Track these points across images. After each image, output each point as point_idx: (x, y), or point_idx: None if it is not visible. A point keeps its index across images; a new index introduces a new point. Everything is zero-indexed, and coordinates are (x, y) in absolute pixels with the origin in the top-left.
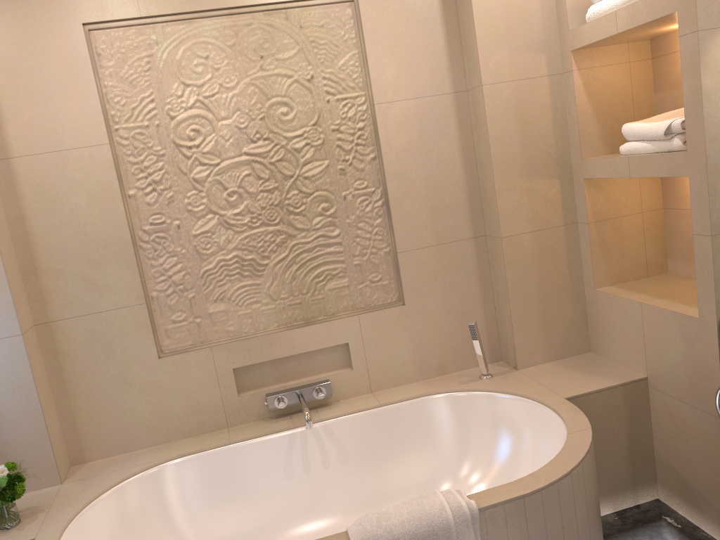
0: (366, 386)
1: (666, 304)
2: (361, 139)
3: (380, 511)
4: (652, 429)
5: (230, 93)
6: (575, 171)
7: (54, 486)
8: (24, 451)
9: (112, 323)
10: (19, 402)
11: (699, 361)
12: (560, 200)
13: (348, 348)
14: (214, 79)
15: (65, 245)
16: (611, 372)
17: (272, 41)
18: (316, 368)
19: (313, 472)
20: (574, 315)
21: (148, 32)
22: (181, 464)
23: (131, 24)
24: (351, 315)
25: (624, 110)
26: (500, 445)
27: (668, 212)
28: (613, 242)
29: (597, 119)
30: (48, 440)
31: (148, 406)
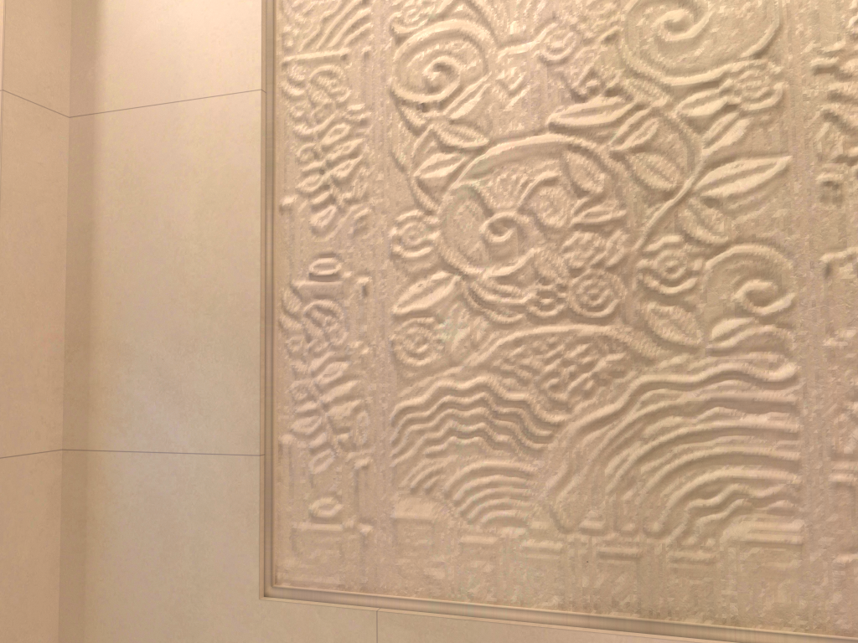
0: None
1: None
2: None
3: None
4: None
5: None
6: None
7: None
8: None
9: (187, 484)
10: None
11: None
12: None
13: None
14: None
15: (143, 296)
16: None
17: None
18: None
19: None
20: None
21: None
22: None
23: None
24: None
25: None
26: None
27: None
28: None
29: None
30: None
31: None
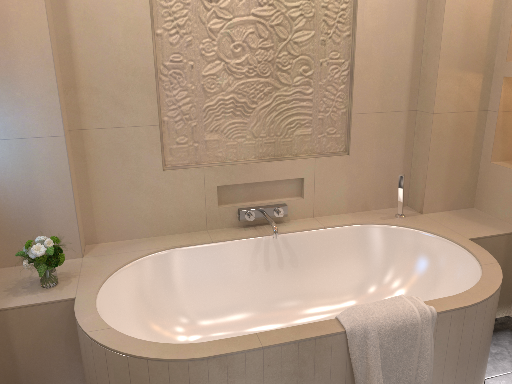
0: (311, 212)
1: None
2: (342, 18)
3: (363, 307)
4: None
5: None
6: (497, 70)
7: (77, 258)
8: (57, 229)
9: (131, 138)
10: (56, 190)
11: None
12: (480, 91)
13: (302, 182)
14: None
15: (101, 68)
16: (496, 224)
17: None
18: (276, 194)
19: (272, 270)
20: (469, 179)
21: None
22: (175, 253)
23: None
24: (309, 157)
25: None
26: (409, 267)
27: None
28: (511, 129)
29: None
30: (76, 223)
31: (150, 207)
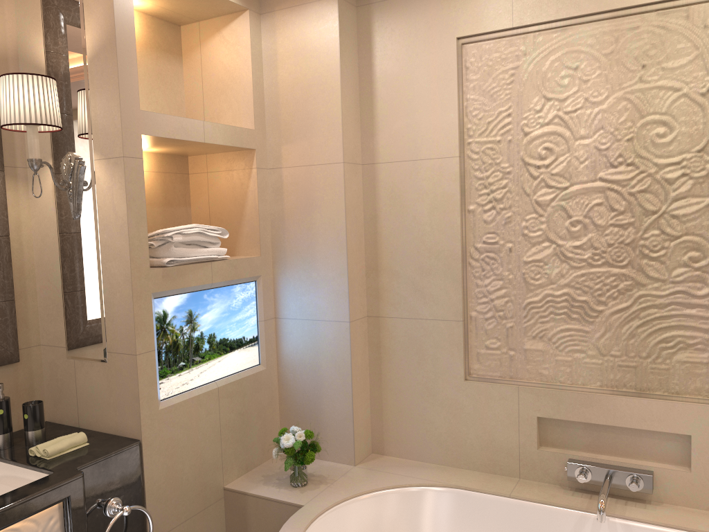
0: (706, 500)
1: None
2: None
3: None
4: None
5: (595, 109)
6: None
7: (348, 465)
8: (333, 424)
9: (428, 332)
10: (337, 380)
11: None
12: None
13: (690, 442)
14: (580, 93)
15: (403, 249)
16: None
17: (661, 47)
18: (641, 452)
19: None
20: None
21: (517, 43)
22: (455, 495)
23: (502, 36)
24: (703, 402)
25: None
26: None
27: None
28: None
29: None
30: (351, 422)
31: (445, 424)
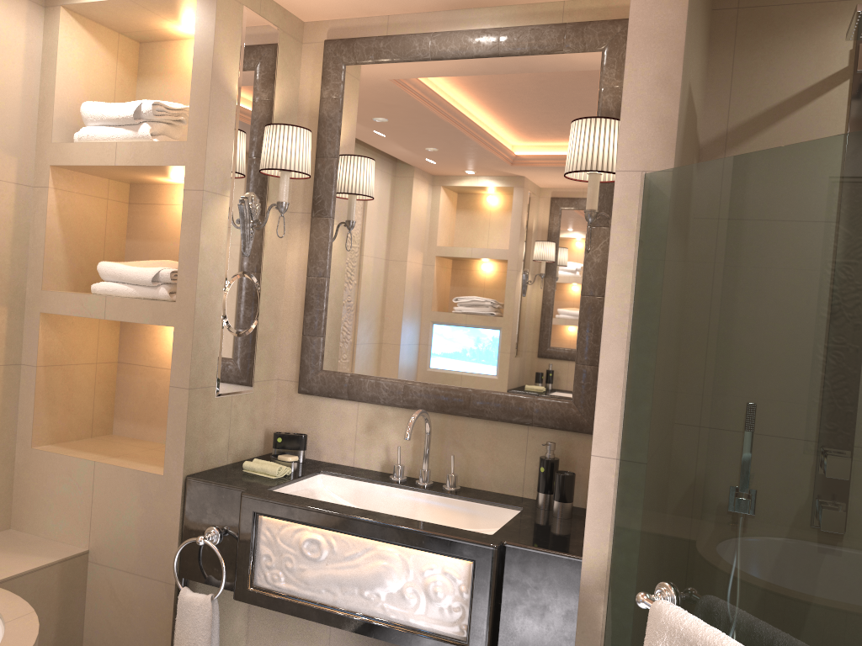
0: None
1: (125, 463)
2: None
3: None
4: (86, 615)
5: None
6: (30, 302)
7: None
8: None
9: None
10: None
11: (157, 523)
12: (6, 333)
13: None
14: None
15: None
16: (44, 548)
17: None
18: None
19: None
20: None
21: None
22: None
23: None
24: None
25: (95, 248)
26: None
27: (123, 367)
28: (62, 392)
29: (66, 249)
30: None
31: None
